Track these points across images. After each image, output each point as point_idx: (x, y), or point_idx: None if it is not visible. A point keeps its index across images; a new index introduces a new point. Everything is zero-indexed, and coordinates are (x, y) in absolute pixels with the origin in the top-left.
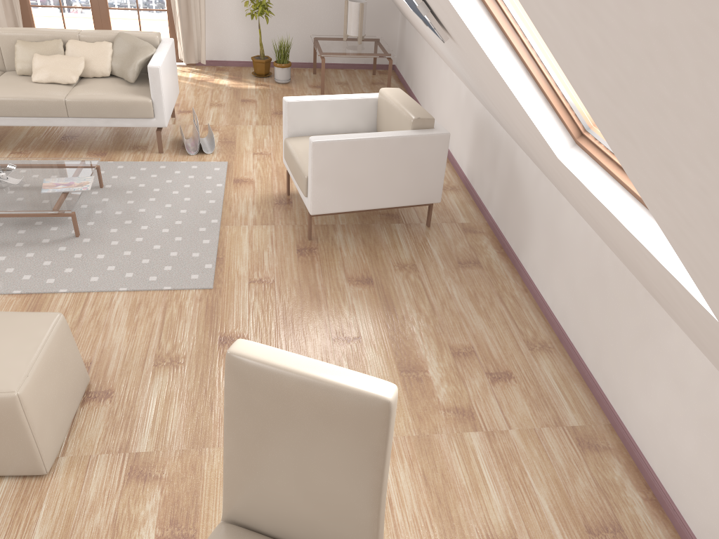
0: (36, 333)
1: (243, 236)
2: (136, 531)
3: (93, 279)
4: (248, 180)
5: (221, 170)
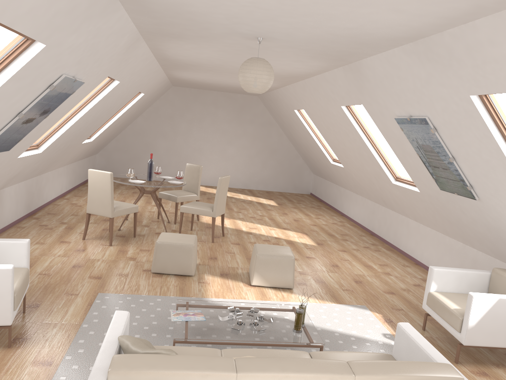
0: (162, 237)
1: (68, 316)
2: (133, 252)
3: (159, 299)
4: (37, 363)
5: (59, 375)
